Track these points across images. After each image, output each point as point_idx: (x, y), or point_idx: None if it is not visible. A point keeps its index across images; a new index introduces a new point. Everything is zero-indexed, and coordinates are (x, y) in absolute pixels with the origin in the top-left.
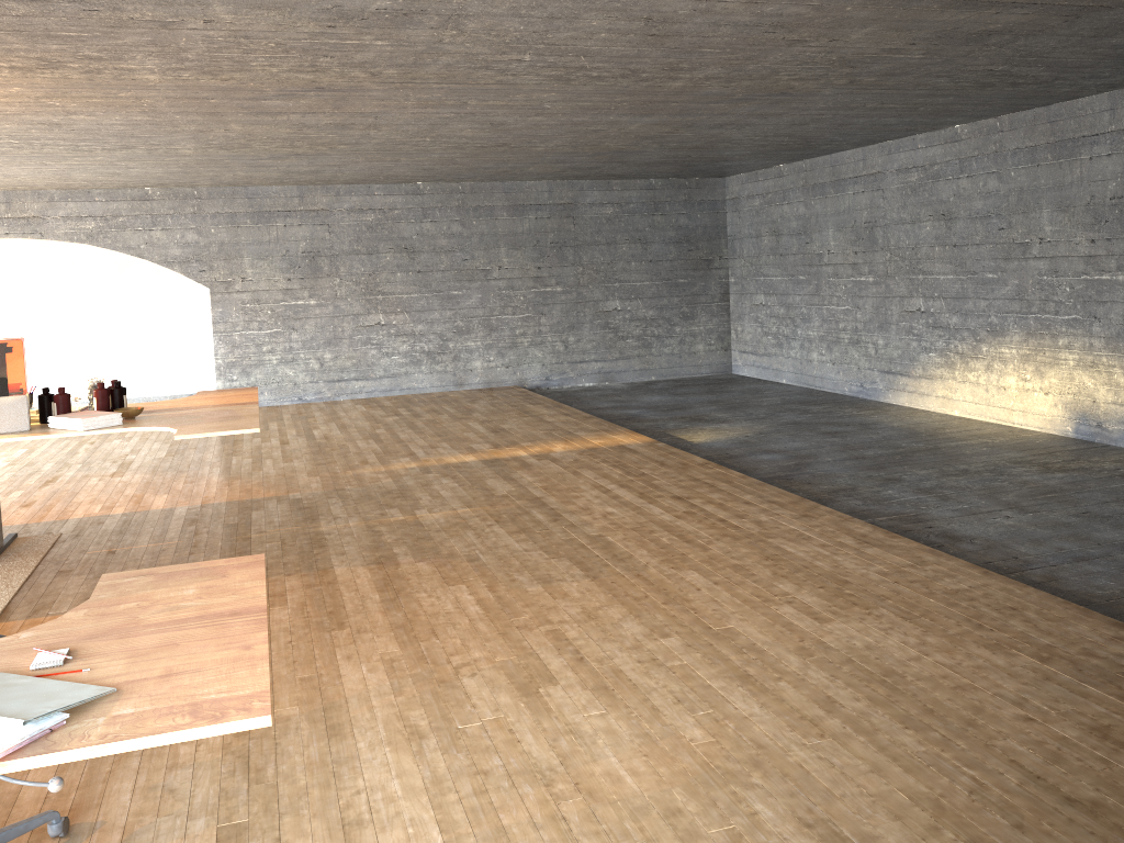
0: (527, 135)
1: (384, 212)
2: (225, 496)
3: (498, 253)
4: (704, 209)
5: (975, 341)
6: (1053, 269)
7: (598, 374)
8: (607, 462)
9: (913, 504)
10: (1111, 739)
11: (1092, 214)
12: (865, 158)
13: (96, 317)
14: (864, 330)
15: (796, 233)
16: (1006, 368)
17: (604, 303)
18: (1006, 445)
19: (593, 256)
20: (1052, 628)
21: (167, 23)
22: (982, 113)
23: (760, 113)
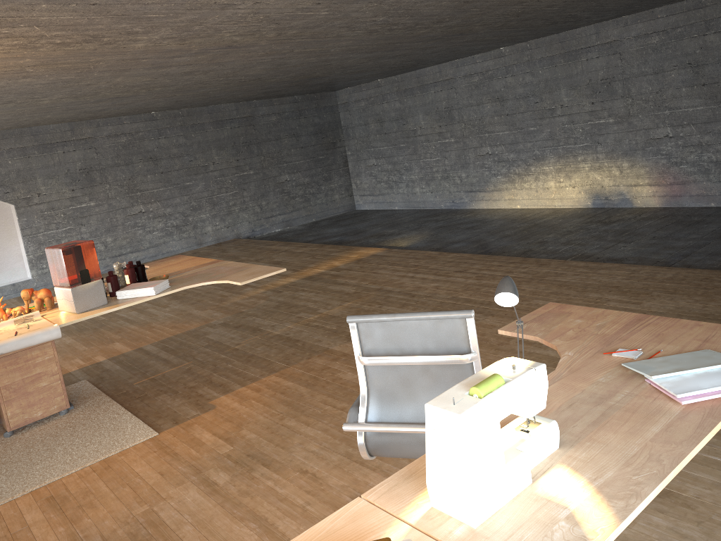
0: (284, 71)
1: (132, 135)
2: (165, 333)
3: (211, 153)
4: (327, 111)
5: (526, 166)
6: (570, 120)
7: (282, 223)
8: (383, 264)
9: (572, 250)
10: None
11: (591, 89)
12: (440, 71)
13: None
14: (451, 170)
15: (395, 119)
16: (547, 177)
17: (279, 177)
18: (567, 216)
19: (268, 148)
20: None
21: (229, 5)
22: (524, 40)
23: (428, 47)
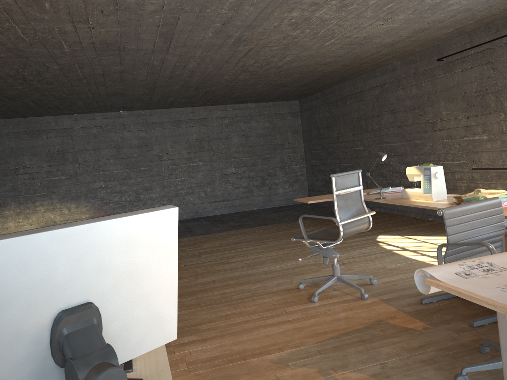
0: None
1: None
2: None
3: None
4: None
5: None
6: (31, 177)
7: None
8: None
9: None
10: (270, 233)
11: (49, 156)
12: None
13: None
14: None
15: None
16: (7, 219)
17: None
18: None
19: None
20: (219, 235)
21: (83, 22)
22: (1, 117)
23: None
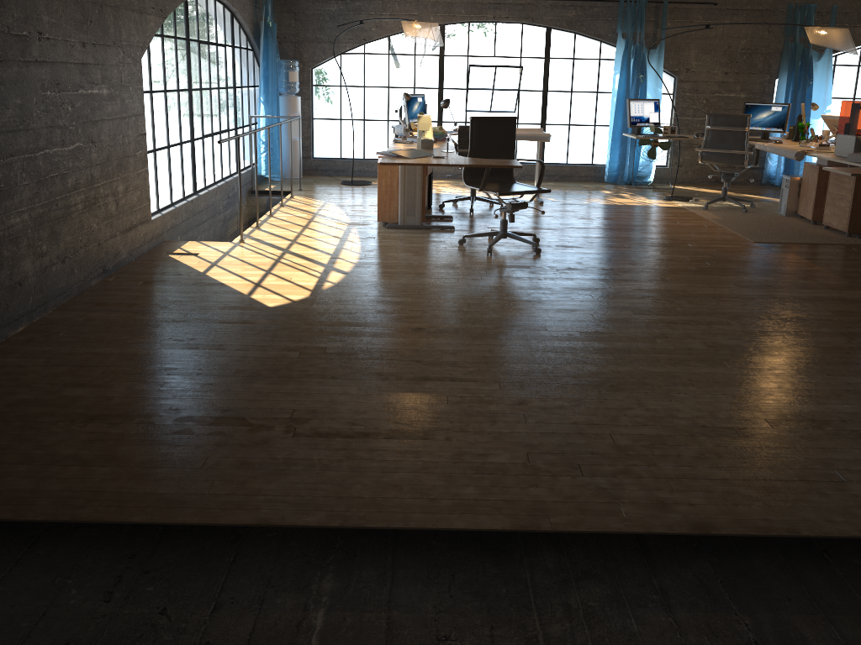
0: None
1: None
2: None
3: None
4: None
5: None
6: None
7: None
8: None
9: None
10: (477, 415)
11: None
12: None
13: None
14: None
15: None
16: None
17: None
18: None
19: None
20: (701, 485)
21: None
22: None
23: None
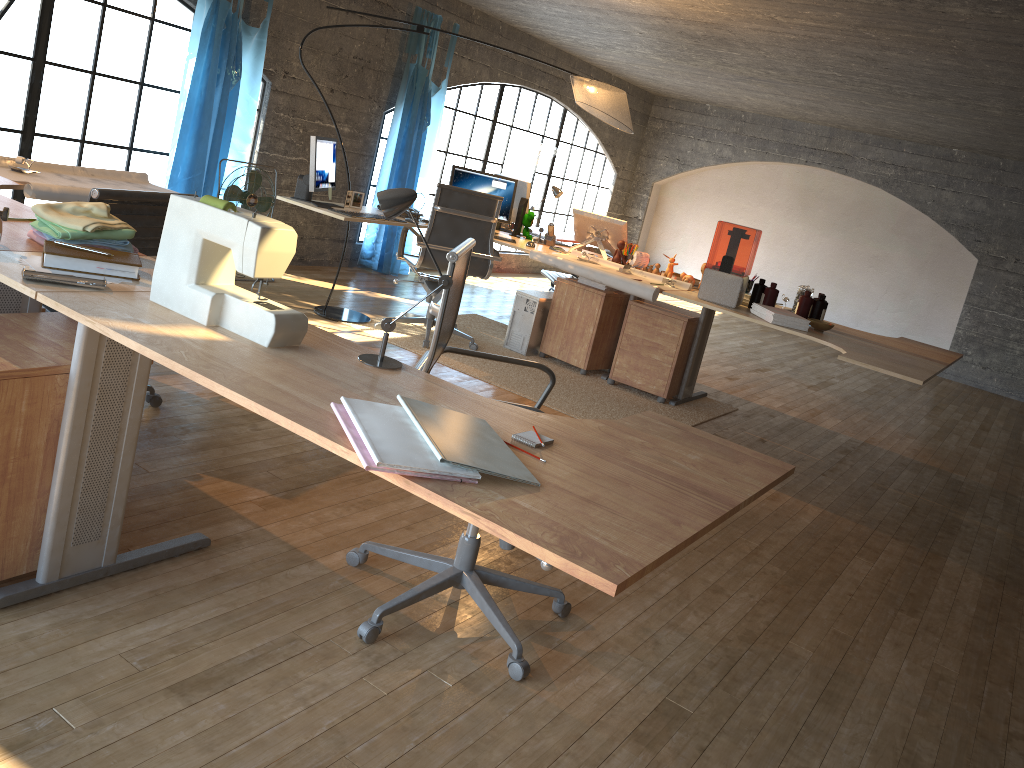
0: None
1: None
2: (889, 446)
3: None
4: None
5: None
6: None
7: None
8: None
9: None
10: None
11: None
12: None
13: (863, 255)
14: None
15: None
16: None
17: None
18: None
19: None
20: None
21: None
22: None
23: None
